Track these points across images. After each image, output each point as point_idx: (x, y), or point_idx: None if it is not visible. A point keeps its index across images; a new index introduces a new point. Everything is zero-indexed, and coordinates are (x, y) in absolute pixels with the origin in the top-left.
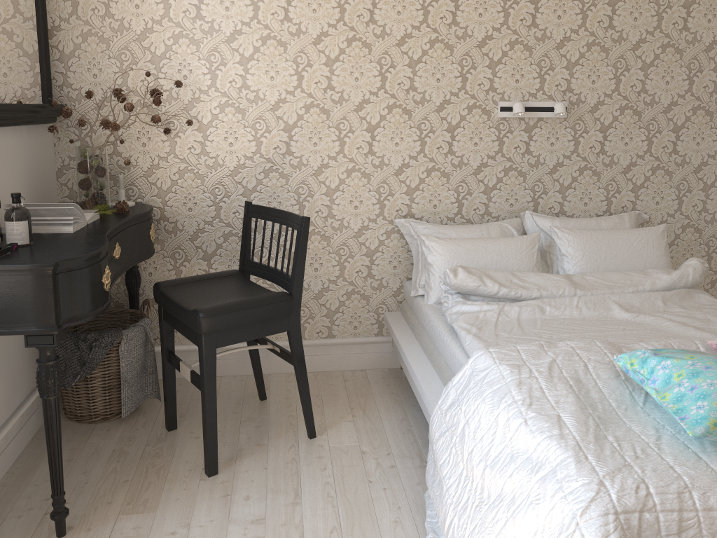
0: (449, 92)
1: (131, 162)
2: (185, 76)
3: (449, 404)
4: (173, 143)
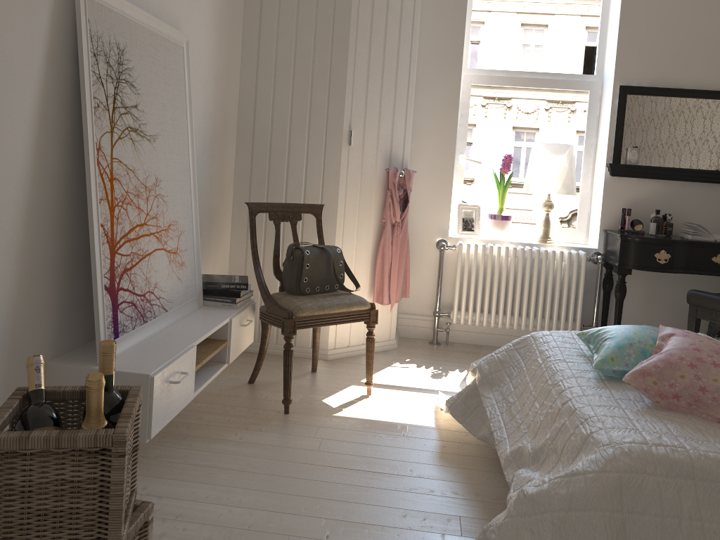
0: None
1: None
2: None
3: None
4: None
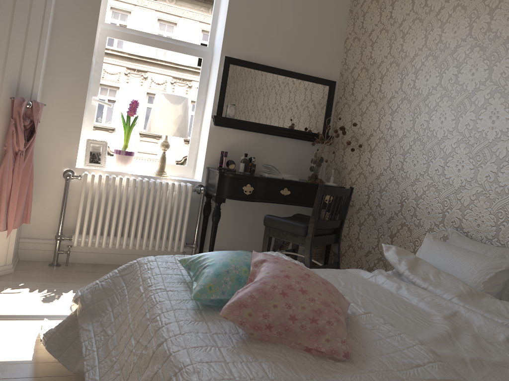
0: (500, 131)
1: (345, 166)
2: (369, 122)
3: None
4: (360, 157)
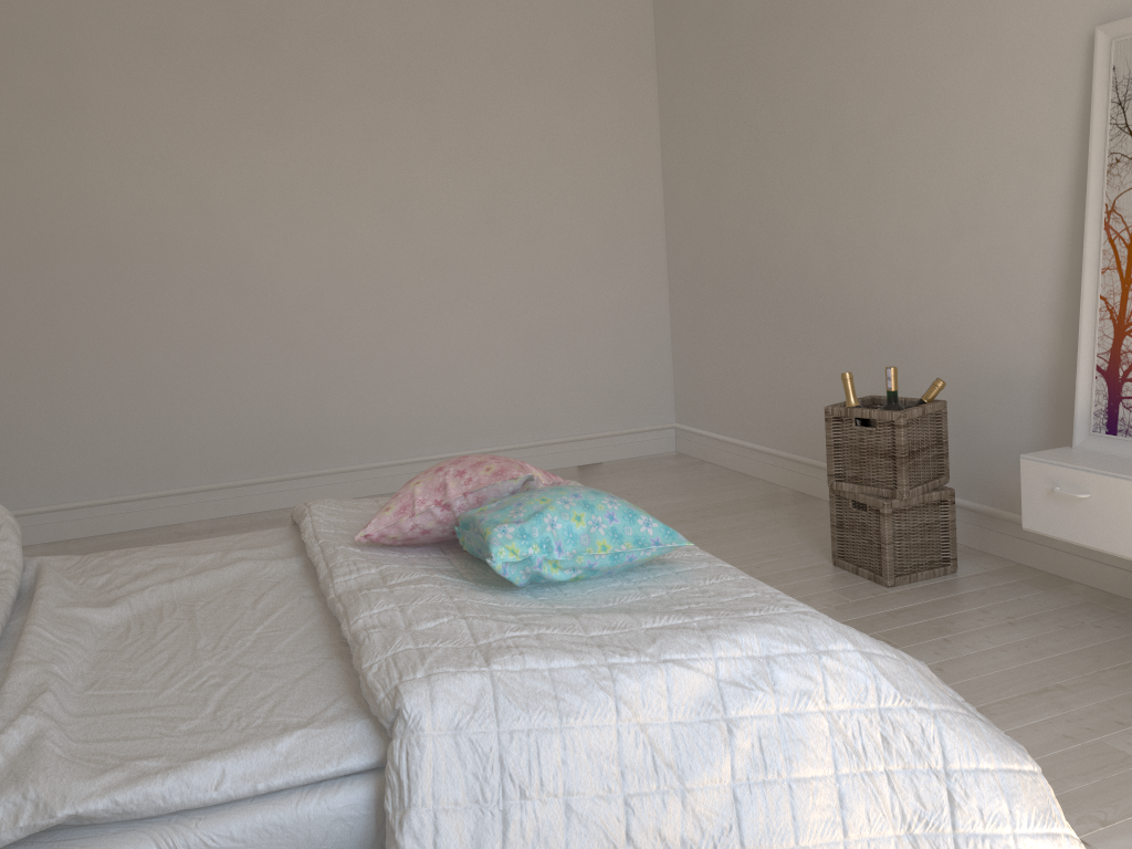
0: None
1: None
2: None
3: (468, 841)
4: None
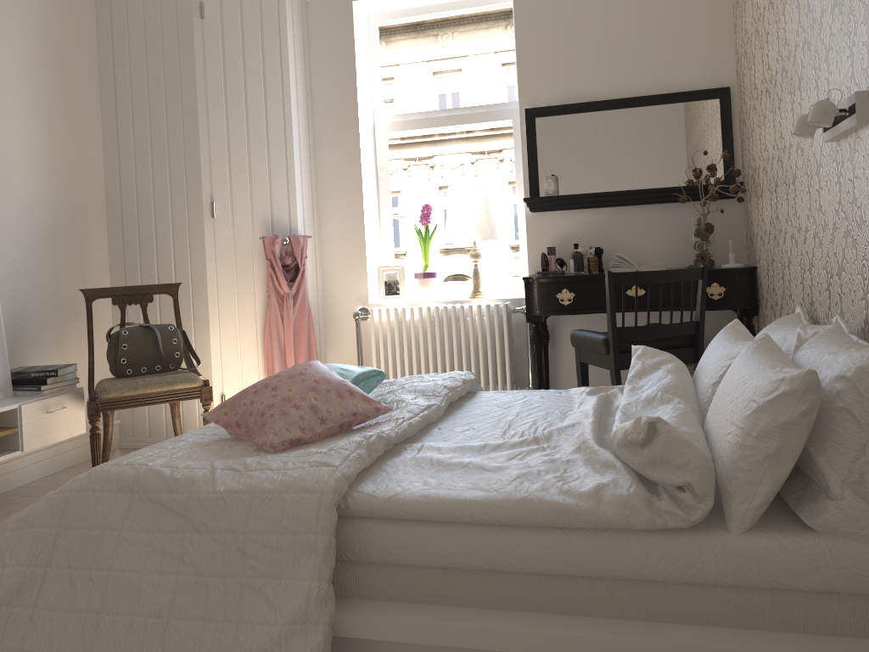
0: None
1: (753, 230)
2: (756, 145)
3: None
4: (758, 210)
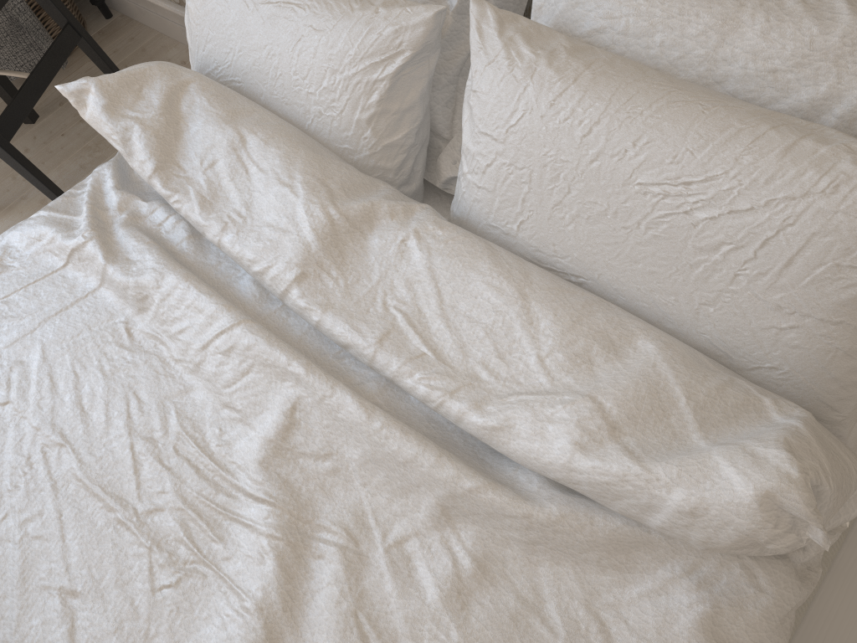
0: None
1: None
2: None
3: None
4: None
